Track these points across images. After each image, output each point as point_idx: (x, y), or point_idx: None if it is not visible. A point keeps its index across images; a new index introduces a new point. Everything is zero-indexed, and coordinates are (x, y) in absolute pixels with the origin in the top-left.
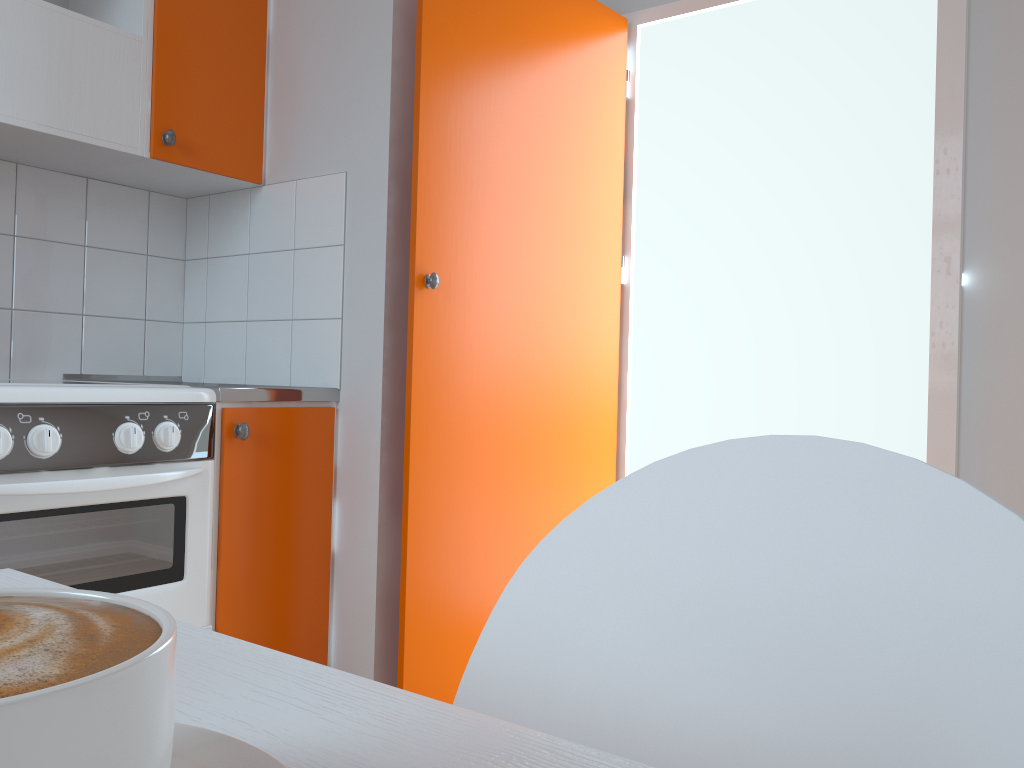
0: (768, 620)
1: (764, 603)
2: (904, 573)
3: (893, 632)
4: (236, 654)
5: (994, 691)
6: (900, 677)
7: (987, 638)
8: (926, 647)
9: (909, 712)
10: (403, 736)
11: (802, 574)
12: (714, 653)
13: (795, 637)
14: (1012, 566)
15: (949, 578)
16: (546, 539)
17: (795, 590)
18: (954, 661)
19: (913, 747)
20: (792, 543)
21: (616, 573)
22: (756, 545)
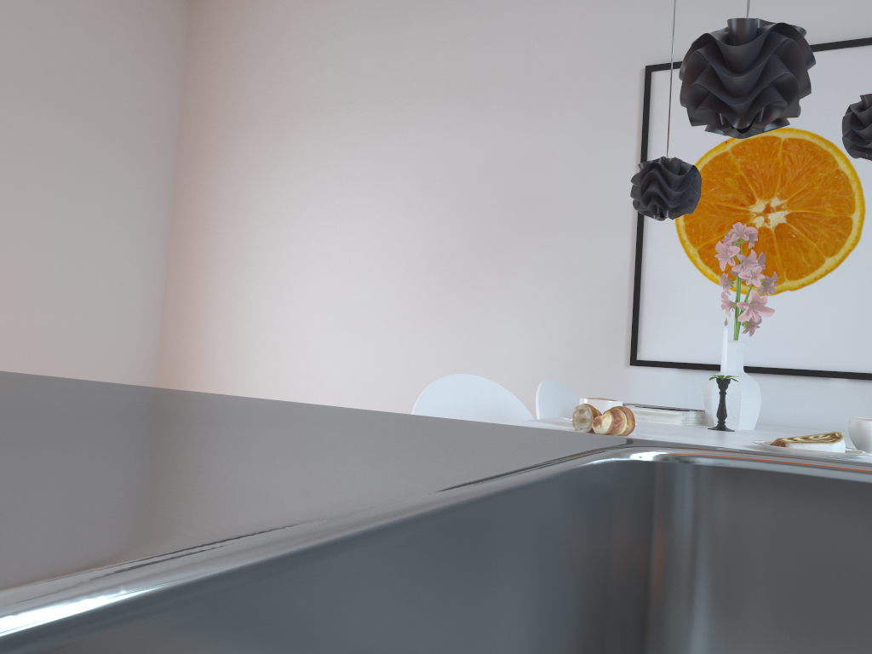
0: (469, 409)
1: (467, 406)
2: (488, 396)
3: (489, 405)
4: (512, 422)
5: (505, 409)
6: (493, 411)
7: (501, 402)
8: (494, 406)
9: (496, 416)
10: (537, 421)
11: (472, 399)
12: (462, 418)
13: (475, 411)
14: (501, 392)
15: (494, 395)
16: (418, 404)
17: (472, 403)
18: (499, 407)
19: (498, 420)
20: (468, 394)
21: (437, 408)
22: (462, 396)
